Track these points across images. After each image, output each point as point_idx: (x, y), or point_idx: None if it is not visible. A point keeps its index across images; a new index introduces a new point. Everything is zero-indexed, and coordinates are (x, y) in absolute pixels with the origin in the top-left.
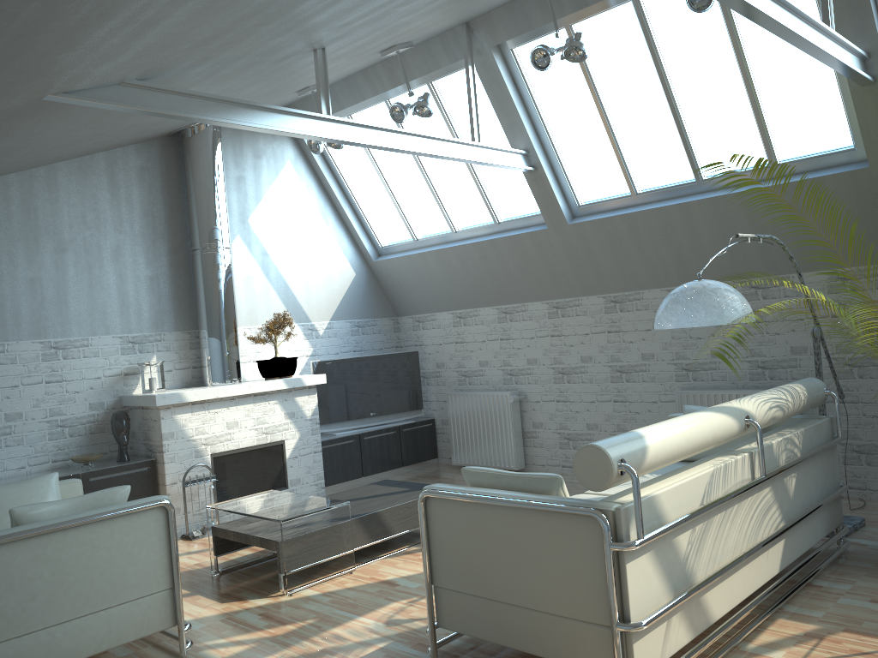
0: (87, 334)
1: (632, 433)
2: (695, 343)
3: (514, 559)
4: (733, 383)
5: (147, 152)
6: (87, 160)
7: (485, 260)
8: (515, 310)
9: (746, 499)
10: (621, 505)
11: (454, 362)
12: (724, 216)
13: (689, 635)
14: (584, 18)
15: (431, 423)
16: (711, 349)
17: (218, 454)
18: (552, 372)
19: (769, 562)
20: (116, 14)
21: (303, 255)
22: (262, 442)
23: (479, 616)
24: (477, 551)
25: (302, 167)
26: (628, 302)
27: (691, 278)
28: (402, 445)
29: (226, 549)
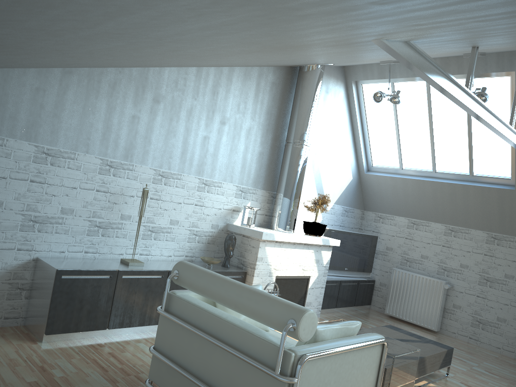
0: (222, 180)
1: None
2: None
3: None
4: None
5: (278, 74)
6: (249, 70)
7: (453, 195)
8: (460, 231)
9: None
10: None
11: (400, 250)
12: None
13: None
14: None
15: (373, 283)
16: None
17: (278, 277)
18: (478, 277)
19: None
20: None
21: (332, 160)
22: (300, 275)
23: None
24: None
25: (345, 105)
26: None
27: None
28: (357, 292)
29: None
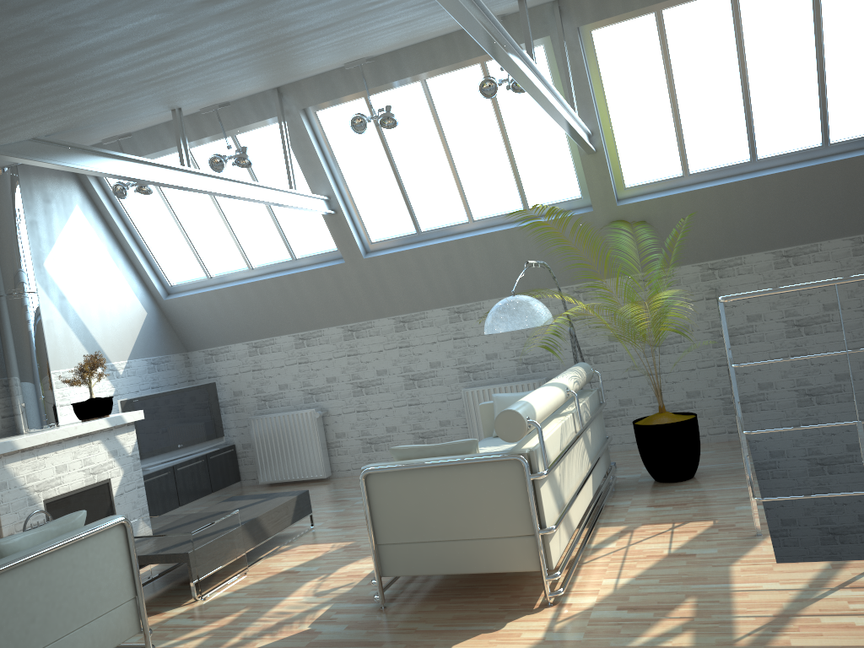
0: None
1: (523, 401)
2: (473, 349)
3: (450, 505)
4: (505, 378)
5: None
6: None
7: (284, 293)
8: (312, 336)
9: (575, 446)
10: (531, 449)
11: (252, 389)
12: (492, 248)
13: (567, 538)
14: (381, 91)
15: (233, 449)
16: (486, 353)
17: (50, 499)
18: (351, 387)
19: (588, 490)
20: (133, 93)
21: (98, 297)
22: (90, 483)
23: (422, 557)
24: (417, 507)
25: (90, 211)
26: (415, 321)
27: (466, 298)
28: (210, 472)
29: None
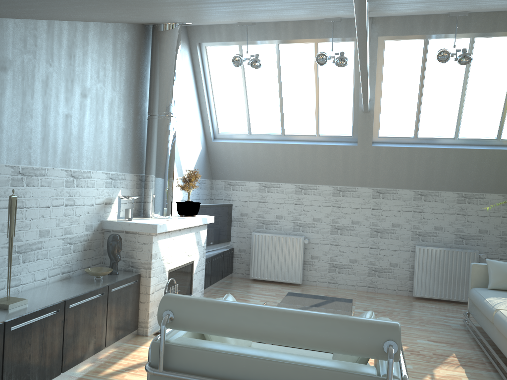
0: (90, 168)
1: None
2: (426, 221)
3: None
4: (444, 244)
5: (132, 32)
6: (104, 26)
7: (302, 156)
8: (309, 188)
9: None
10: None
11: (255, 214)
12: (465, 159)
13: None
14: (440, 38)
15: (232, 251)
16: (434, 225)
17: (170, 270)
18: (330, 227)
19: None
20: None
21: (185, 130)
22: (186, 262)
23: None
24: None
25: (190, 69)
26: (388, 194)
27: (430, 187)
28: (223, 264)
29: None
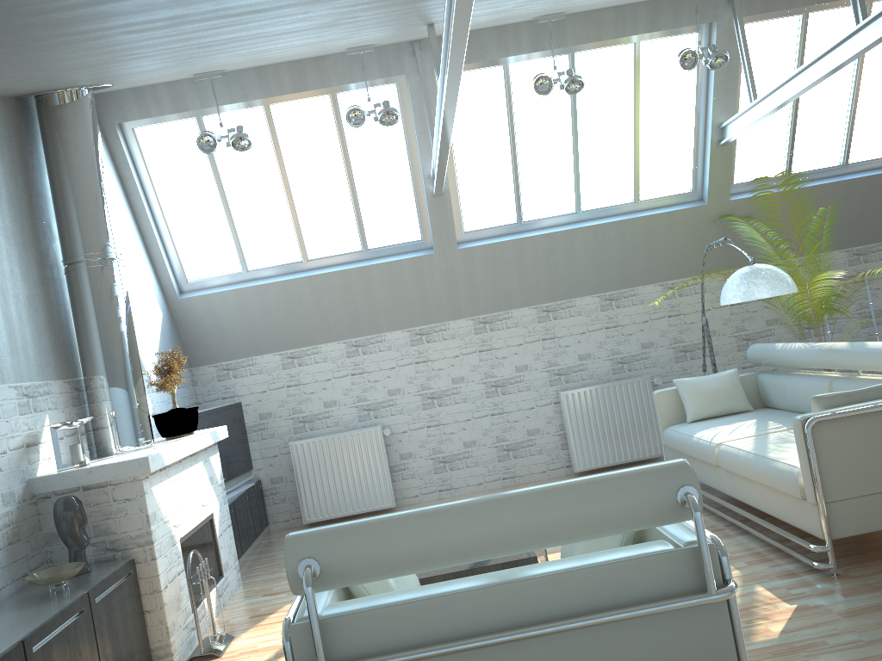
0: None
1: None
2: (564, 350)
3: None
4: (600, 379)
5: (2, 114)
6: None
7: (347, 290)
8: (369, 342)
9: None
10: None
11: (286, 409)
12: (599, 240)
13: None
14: (525, 60)
15: (260, 485)
16: (578, 353)
17: (183, 539)
18: (420, 398)
19: None
20: None
21: (129, 285)
22: (203, 518)
23: (876, 510)
24: (870, 454)
25: (114, 174)
26: (497, 321)
27: (557, 296)
28: (253, 512)
29: None
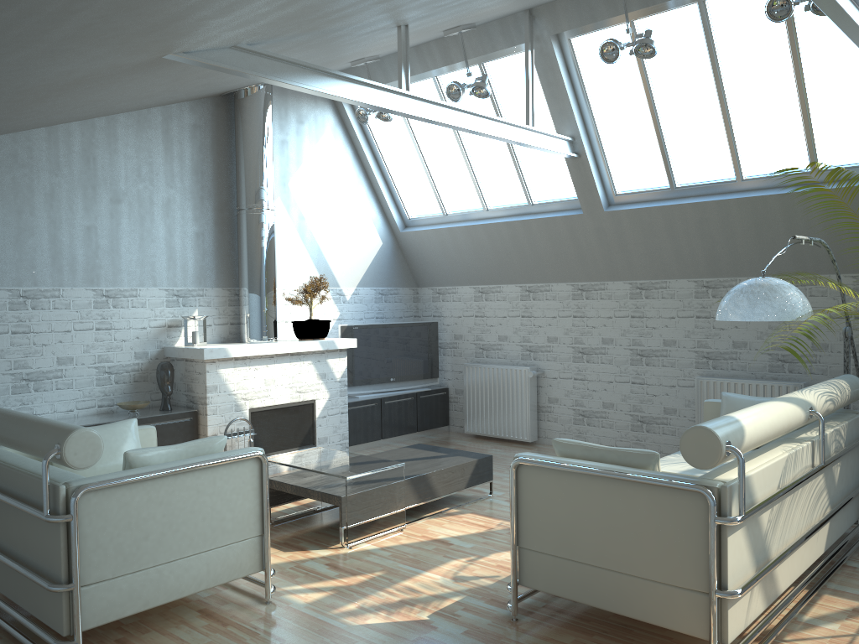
0: (136, 285)
1: (730, 418)
2: (718, 333)
3: (608, 526)
4: (752, 373)
5: (200, 110)
6: (145, 114)
7: (515, 240)
8: (539, 289)
9: (807, 484)
10: (725, 483)
11: (472, 335)
12: (760, 215)
13: (764, 604)
14: (647, 15)
15: (445, 392)
16: (733, 340)
17: (255, 409)
18: (572, 351)
19: (818, 542)
20: None
21: (336, 222)
22: (296, 400)
23: (566, 577)
24: (569, 517)
25: (340, 135)
26: (654, 289)
27: (719, 272)
28: (418, 411)
29: (279, 501)
